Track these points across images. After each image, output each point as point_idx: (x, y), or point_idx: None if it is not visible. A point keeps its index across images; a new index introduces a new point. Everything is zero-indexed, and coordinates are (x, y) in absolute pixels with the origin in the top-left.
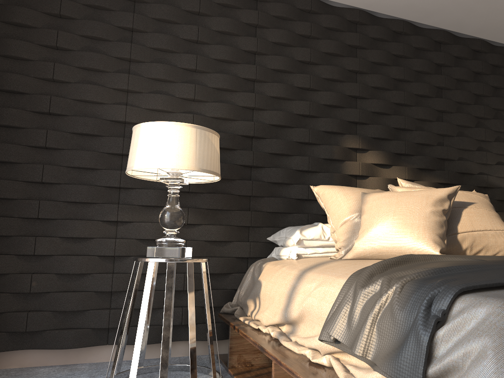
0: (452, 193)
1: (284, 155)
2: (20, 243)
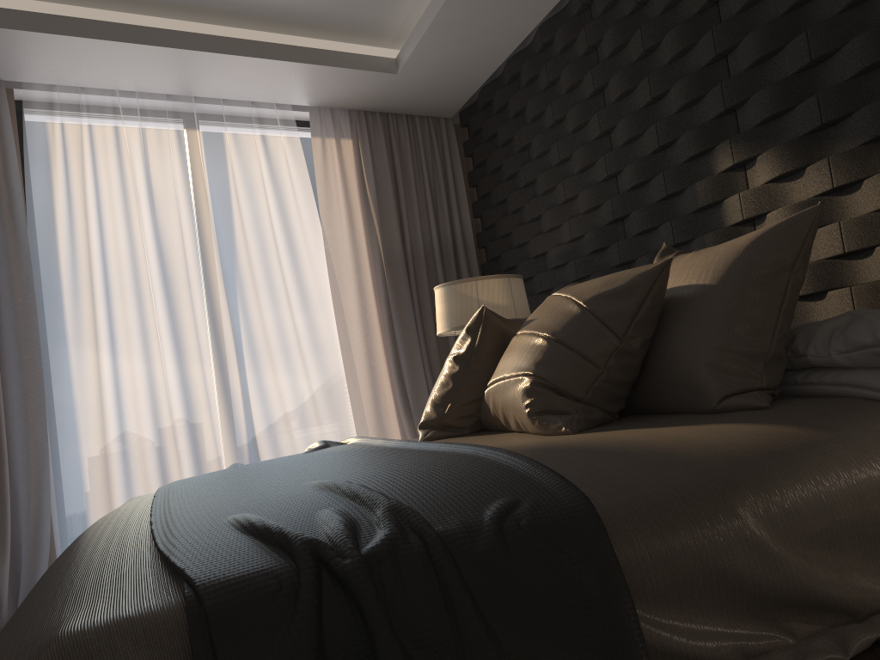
0: (471, 323)
1: (653, 230)
2: None
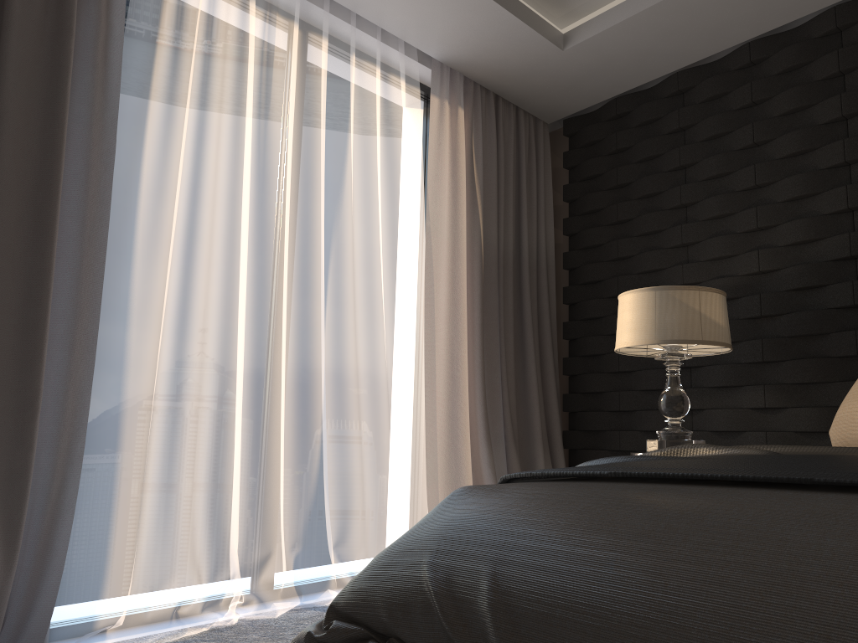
0: None
1: None
2: (609, 438)
